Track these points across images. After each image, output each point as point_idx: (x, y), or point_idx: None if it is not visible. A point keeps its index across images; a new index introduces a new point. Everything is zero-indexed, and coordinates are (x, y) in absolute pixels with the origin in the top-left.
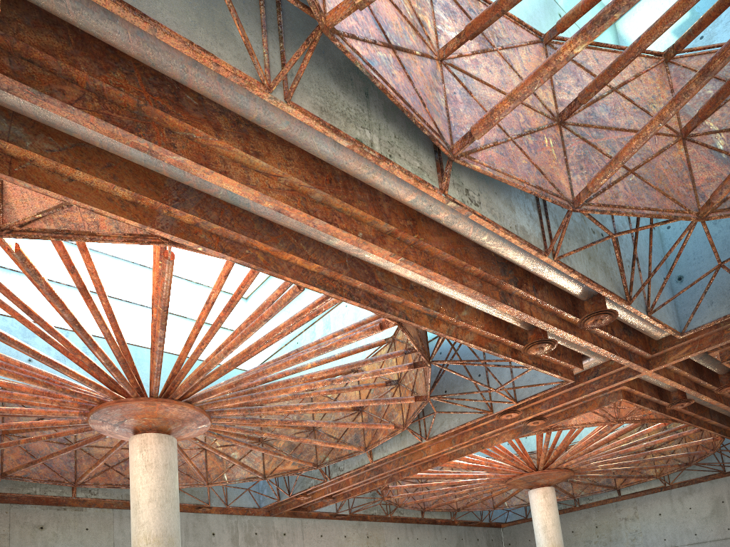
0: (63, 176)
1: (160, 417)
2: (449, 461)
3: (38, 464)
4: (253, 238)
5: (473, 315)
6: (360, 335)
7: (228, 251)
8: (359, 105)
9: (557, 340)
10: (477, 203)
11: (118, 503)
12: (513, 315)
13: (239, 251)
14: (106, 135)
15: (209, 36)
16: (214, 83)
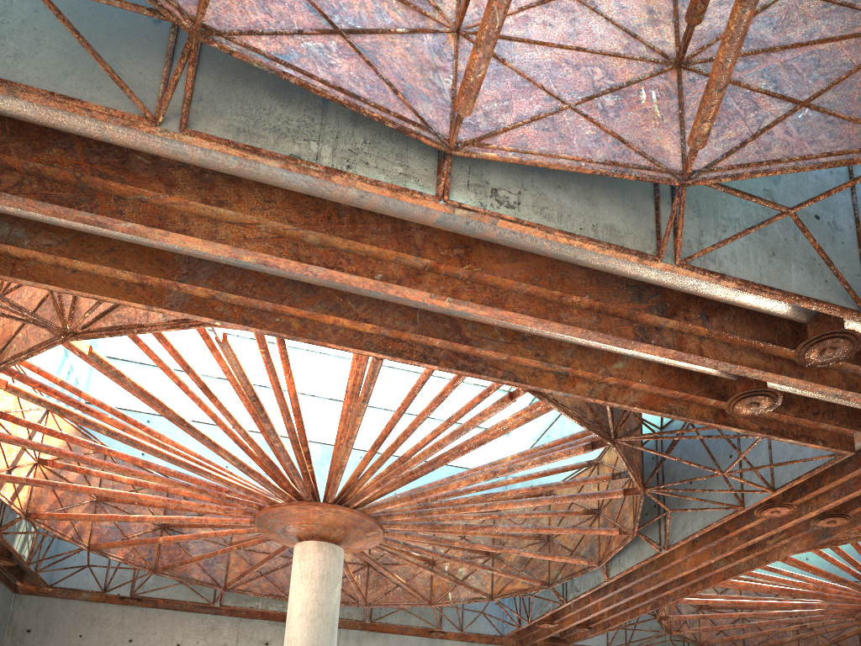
0: (67, 269)
1: (318, 523)
2: (723, 580)
3: (245, 576)
4: (279, 304)
5: (636, 367)
6: (490, 410)
7: (251, 322)
8: (308, 115)
9: (796, 390)
10: (514, 204)
11: (345, 622)
12: (670, 358)
13: (266, 320)
14: (52, 216)
15: (84, 82)
16: (138, 134)
